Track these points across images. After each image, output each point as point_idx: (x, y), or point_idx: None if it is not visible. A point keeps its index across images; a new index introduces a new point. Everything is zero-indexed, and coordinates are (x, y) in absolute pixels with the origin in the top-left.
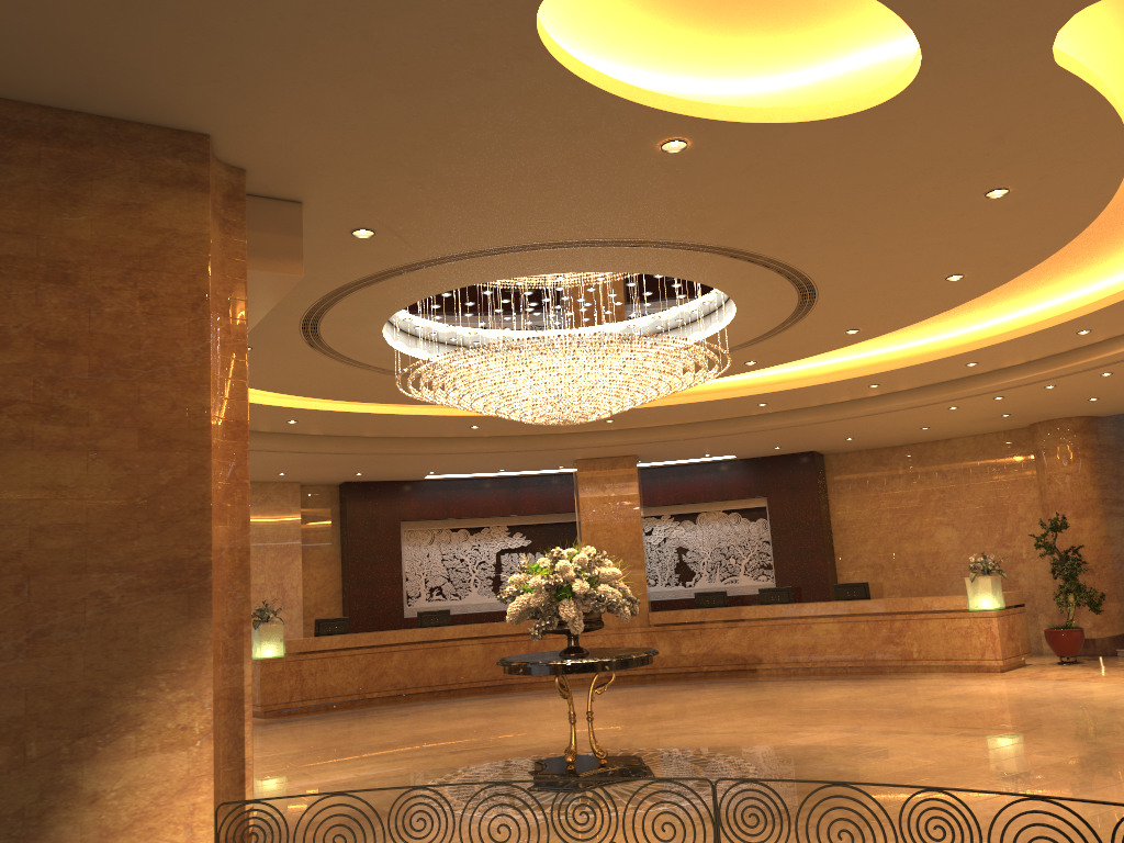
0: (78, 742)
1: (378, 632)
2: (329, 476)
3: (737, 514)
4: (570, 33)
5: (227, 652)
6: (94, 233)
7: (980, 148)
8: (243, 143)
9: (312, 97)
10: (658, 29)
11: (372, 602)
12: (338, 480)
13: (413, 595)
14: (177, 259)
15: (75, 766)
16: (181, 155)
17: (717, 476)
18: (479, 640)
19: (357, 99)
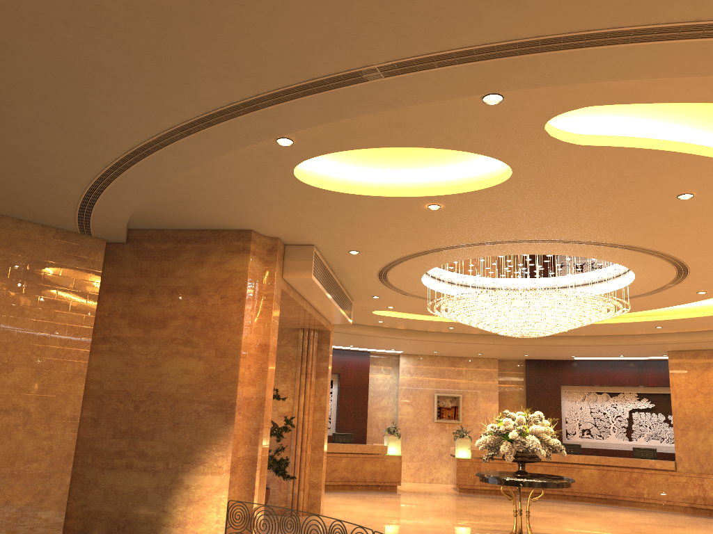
0: (184, 465)
1: None
2: (511, 356)
3: None
4: (360, 169)
5: (251, 440)
6: (207, 274)
7: (619, 181)
8: (265, 230)
9: (266, 214)
10: (394, 160)
11: None
12: (519, 358)
13: (570, 432)
14: (235, 281)
15: (182, 474)
16: (240, 239)
17: None
18: (595, 466)
19: (281, 213)
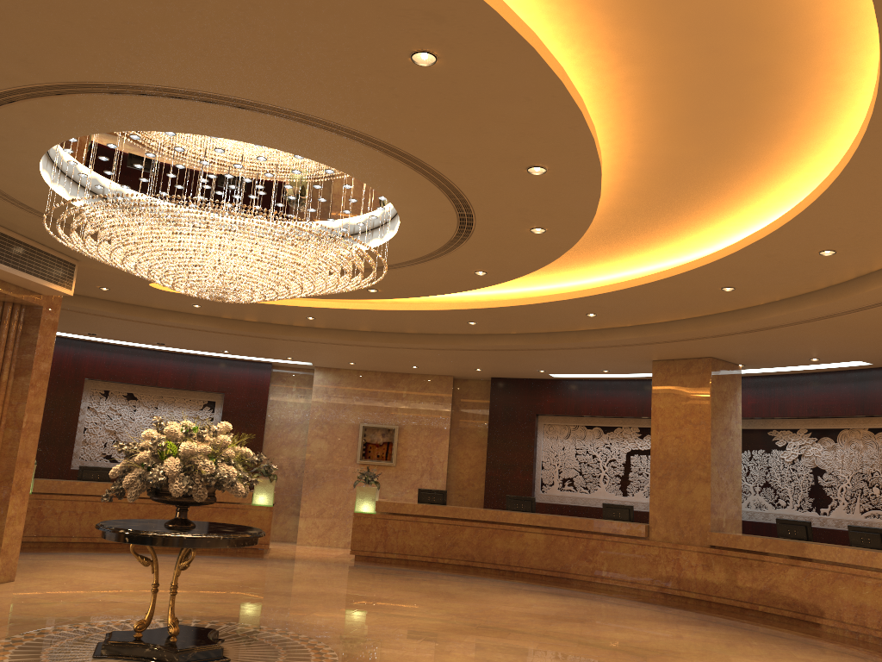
0: None
1: (454, 507)
2: (463, 371)
3: None
4: None
5: None
6: None
7: None
8: None
9: None
10: None
11: (505, 483)
12: (481, 375)
13: (546, 483)
14: None
15: None
16: None
17: (857, 387)
18: (542, 530)
19: None
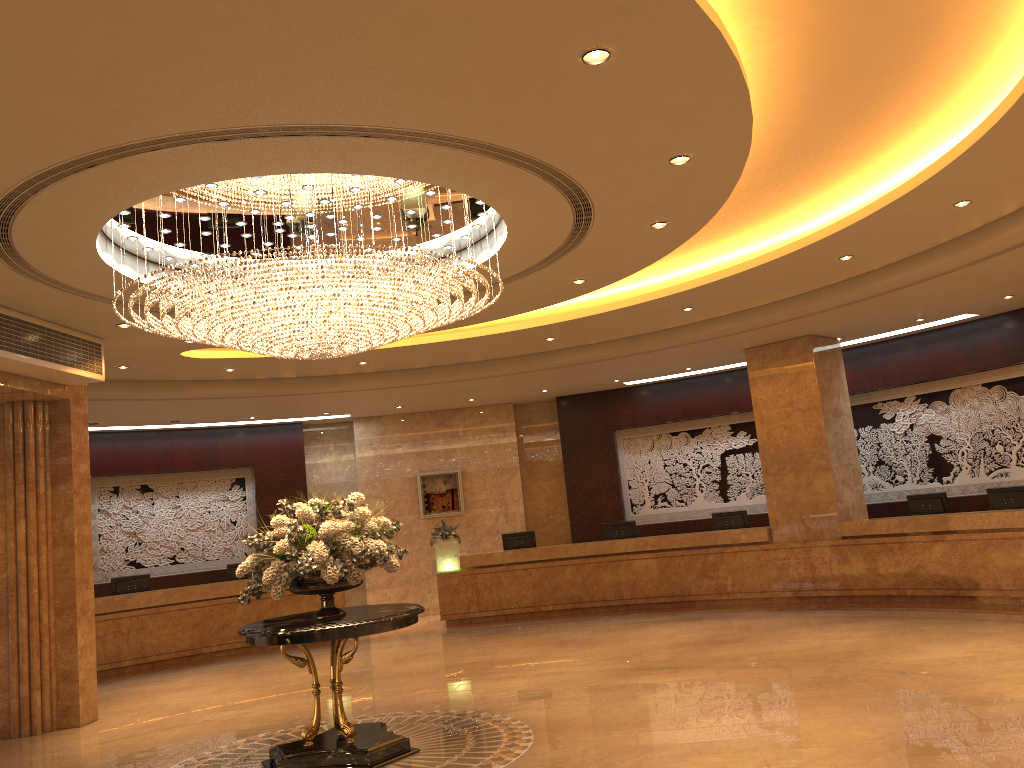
0: None
1: (548, 547)
2: (526, 395)
3: (1009, 386)
4: None
5: None
6: None
7: None
8: None
9: None
10: None
11: (591, 511)
12: (544, 396)
13: (637, 503)
14: None
15: None
16: None
17: (964, 342)
18: (652, 554)
19: None
